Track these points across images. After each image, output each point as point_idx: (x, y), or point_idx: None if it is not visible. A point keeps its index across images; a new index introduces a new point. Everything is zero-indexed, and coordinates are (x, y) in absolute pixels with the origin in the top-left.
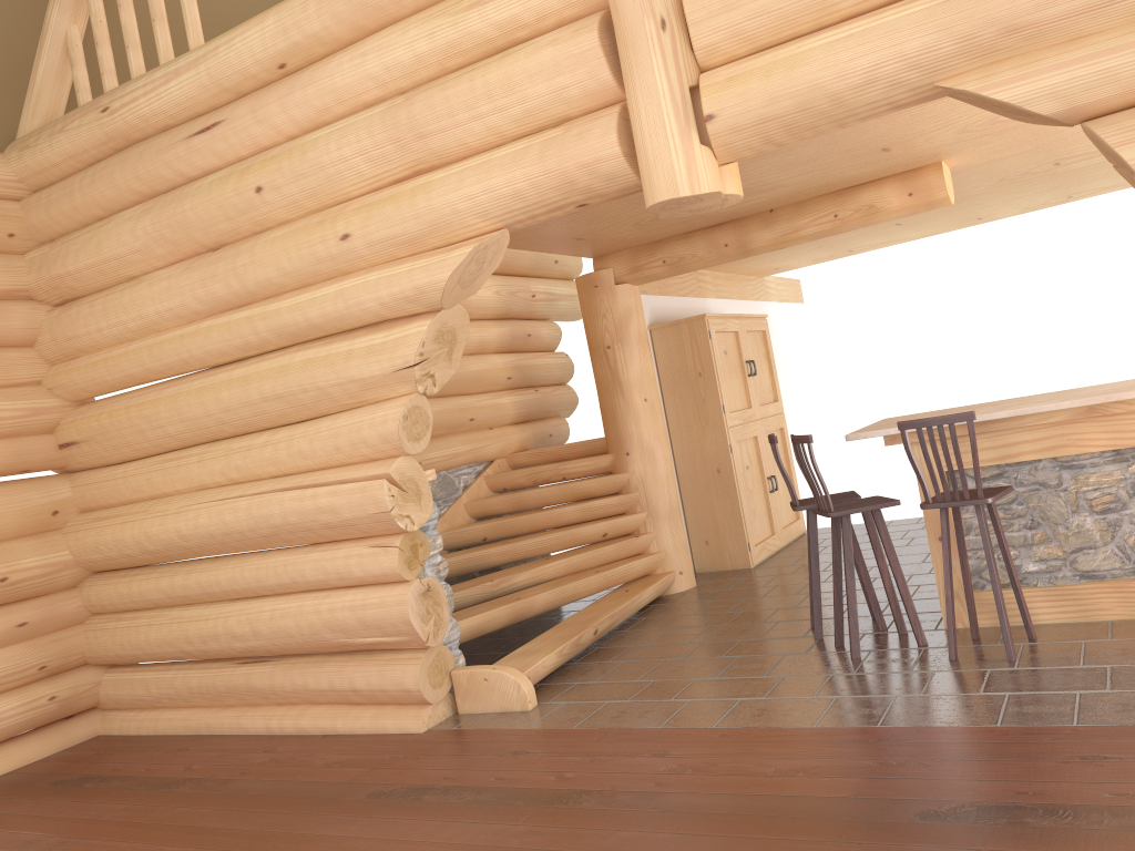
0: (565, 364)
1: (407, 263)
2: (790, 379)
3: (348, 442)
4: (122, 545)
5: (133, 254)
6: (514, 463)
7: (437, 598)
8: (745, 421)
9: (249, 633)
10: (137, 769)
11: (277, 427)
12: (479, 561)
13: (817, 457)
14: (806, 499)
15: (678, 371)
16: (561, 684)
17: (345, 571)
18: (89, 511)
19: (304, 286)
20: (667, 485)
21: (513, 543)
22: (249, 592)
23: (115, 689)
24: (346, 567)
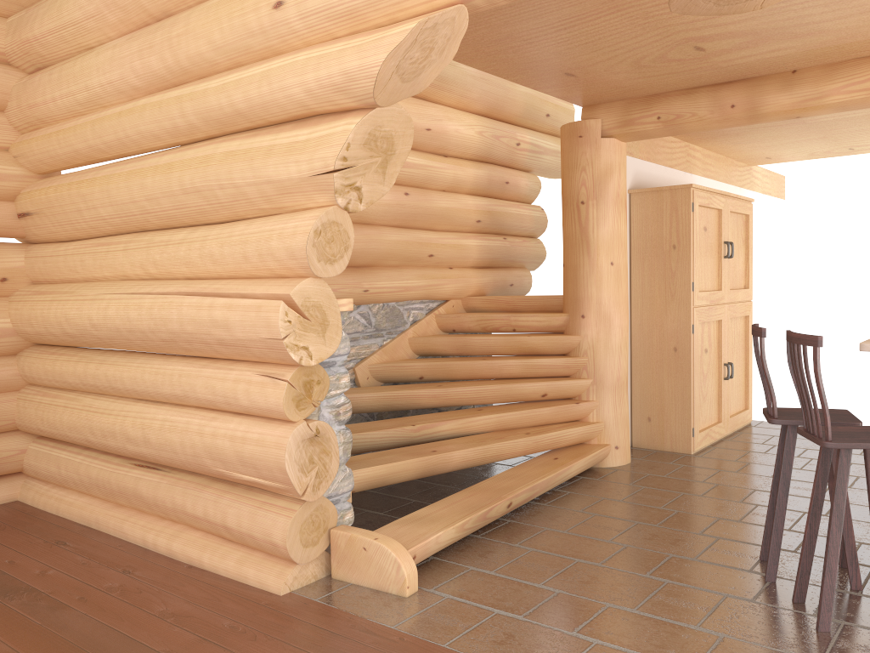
0: (539, 217)
1: (341, 42)
2: (759, 270)
3: (256, 252)
4: (47, 323)
5: (88, 20)
6: (469, 306)
7: (326, 446)
8: (712, 303)
9: (141, 438)
10: (4, 558)
11: (200, 225)
12: (408, 400)
13: (770, 348)
14: (784, 409)
15: (652, 241)
16: (454, 564)
17: (232, 396)
18: (38, 283)
19: (236, 66)
20: (619, 356)
21: (447, 388)
22: (148, 396)
23: (35, 461)
24: (233, 392)
